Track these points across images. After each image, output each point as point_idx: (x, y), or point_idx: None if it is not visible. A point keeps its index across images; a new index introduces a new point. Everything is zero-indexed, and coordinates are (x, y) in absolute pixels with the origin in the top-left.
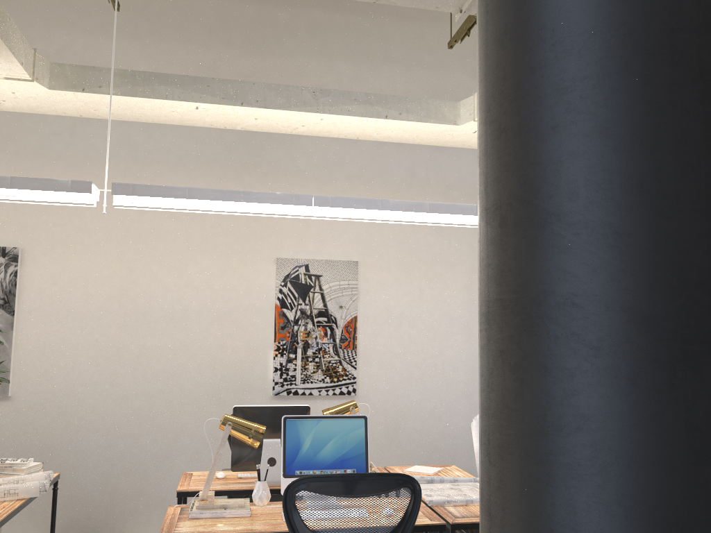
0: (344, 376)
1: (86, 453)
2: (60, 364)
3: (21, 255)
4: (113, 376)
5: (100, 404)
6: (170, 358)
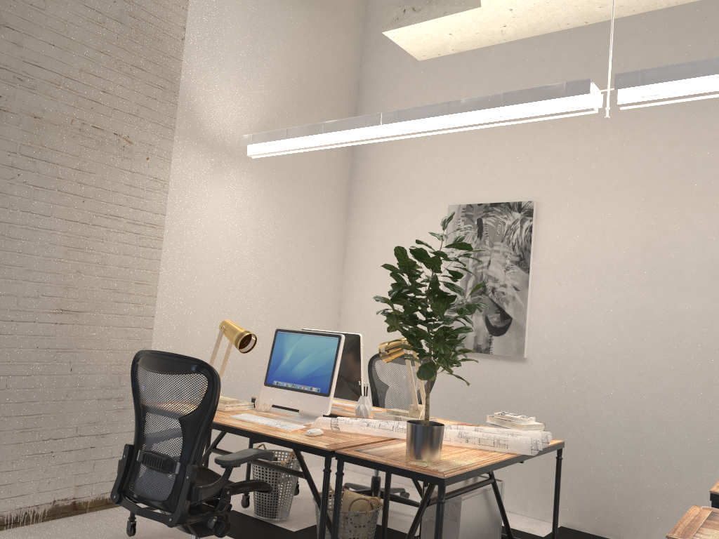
0: None
1: (604, 433)
2: (575, 327)
3: (535, 209)
4: (635, 346)
5: (620, 378)
6: (711, 328)
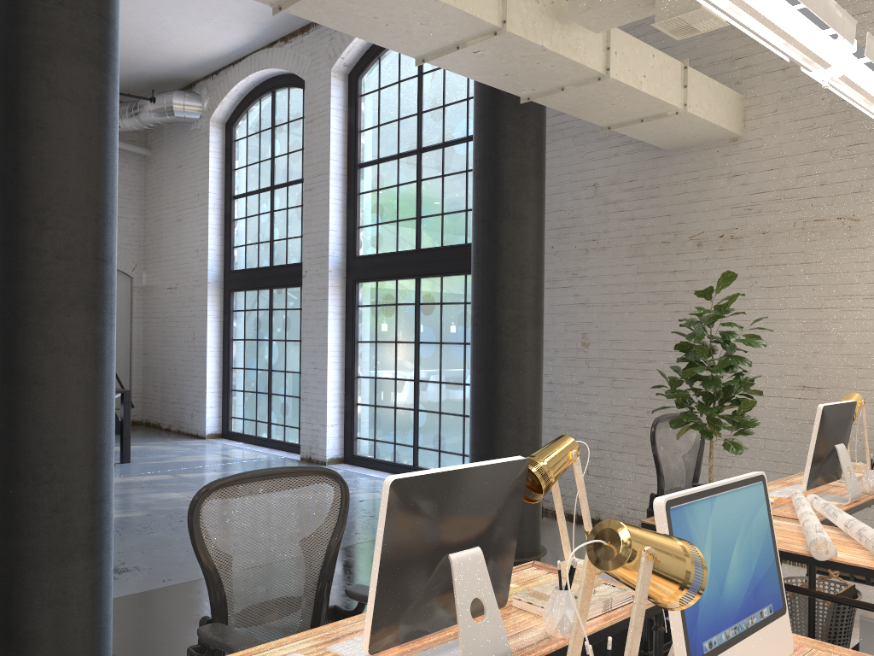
0: None
1: None
2: None
3: None
4: None
5: None
6: None
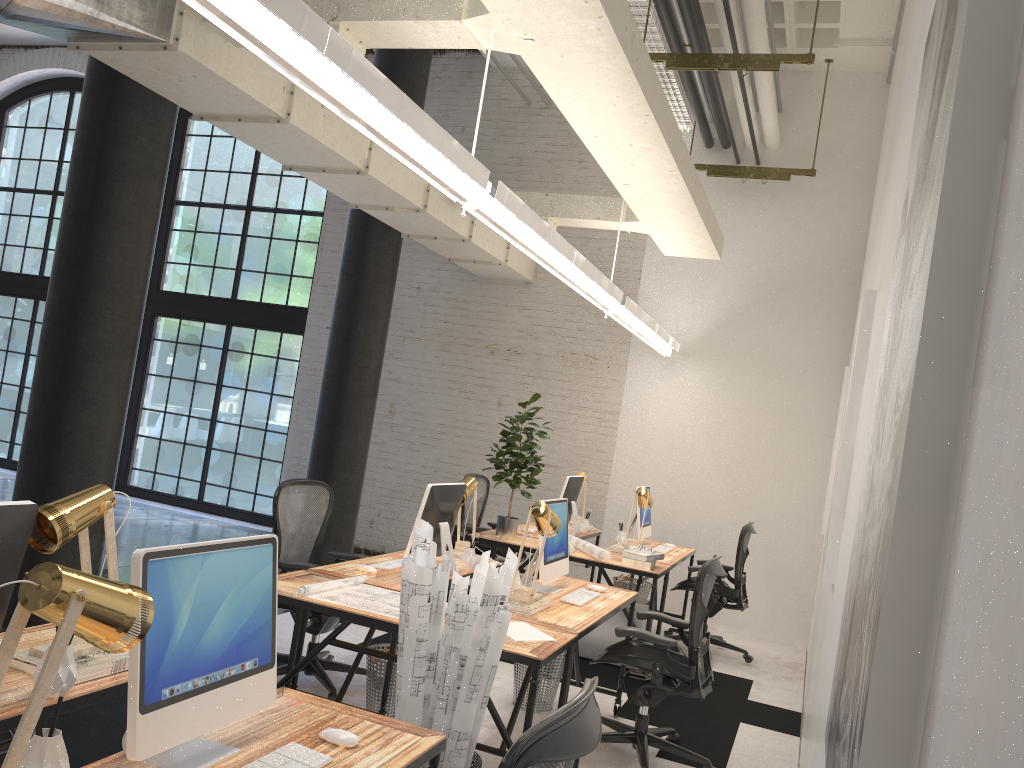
0: (827, 539)
1: (818, 614)
2: None
3: None
4: None
5: None
6: None
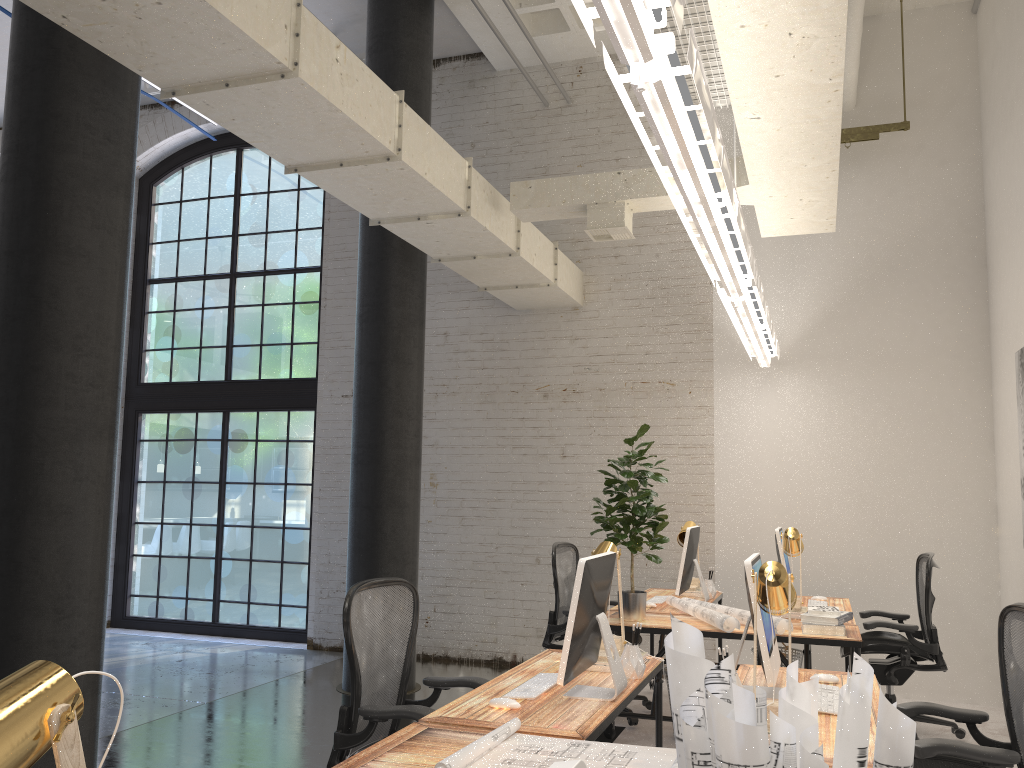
0: None
1: None
2: None
3: None
4: None
5: None
6: None
